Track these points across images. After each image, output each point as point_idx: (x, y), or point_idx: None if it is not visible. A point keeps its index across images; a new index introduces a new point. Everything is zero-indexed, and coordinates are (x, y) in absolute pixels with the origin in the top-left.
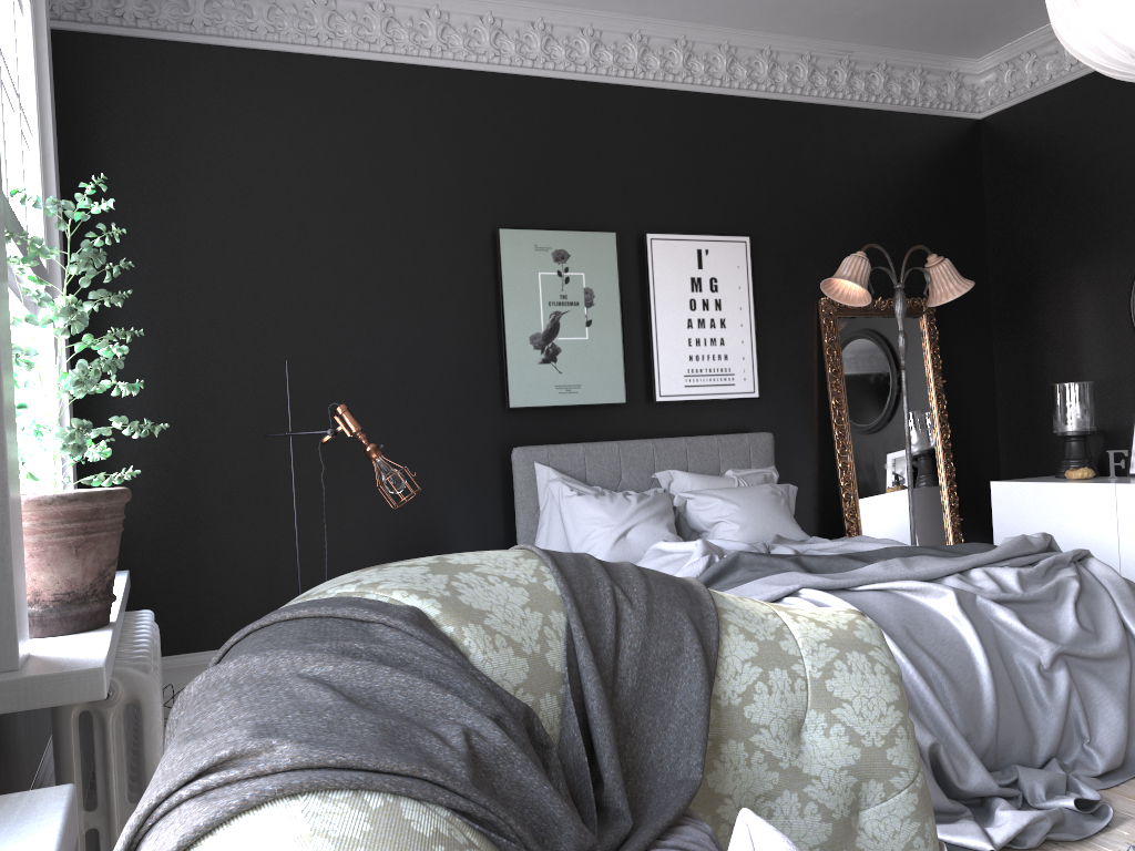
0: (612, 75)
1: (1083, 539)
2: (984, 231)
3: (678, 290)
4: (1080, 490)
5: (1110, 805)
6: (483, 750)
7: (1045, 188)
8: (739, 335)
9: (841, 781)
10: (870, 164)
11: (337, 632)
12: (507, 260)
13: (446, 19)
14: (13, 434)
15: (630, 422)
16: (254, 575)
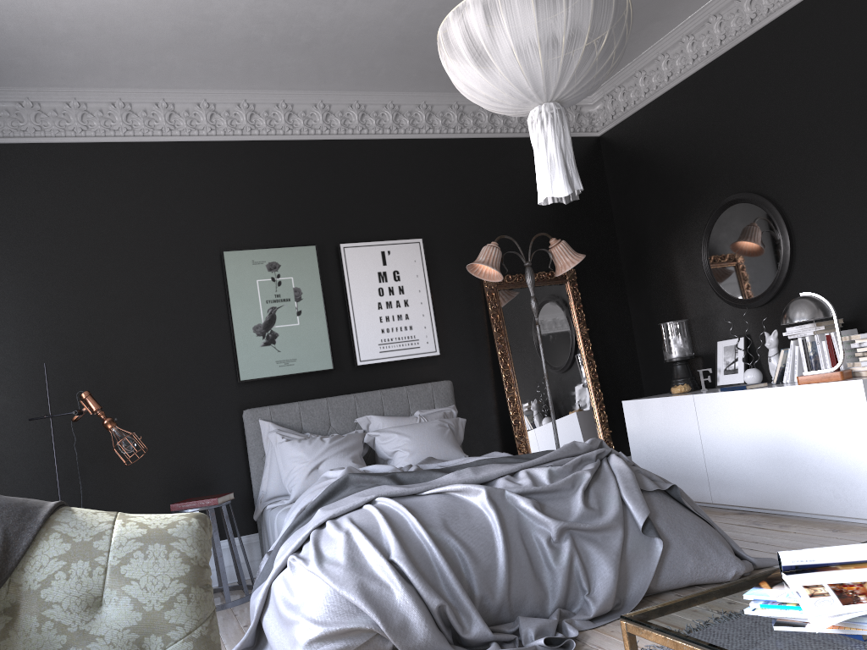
0: (305, 134)
1: (680, 438)
2: (611, 216)
3: (369, 282)
4: (673, 401)
5: (586, 640)
6: None
7: (643, 182)
8: (420, 310)
9: (124, 637)
10: (515, 177)
11: None
12: (231, 274)
13: (172, 108)
14: None
15: (339, 383)
16: None
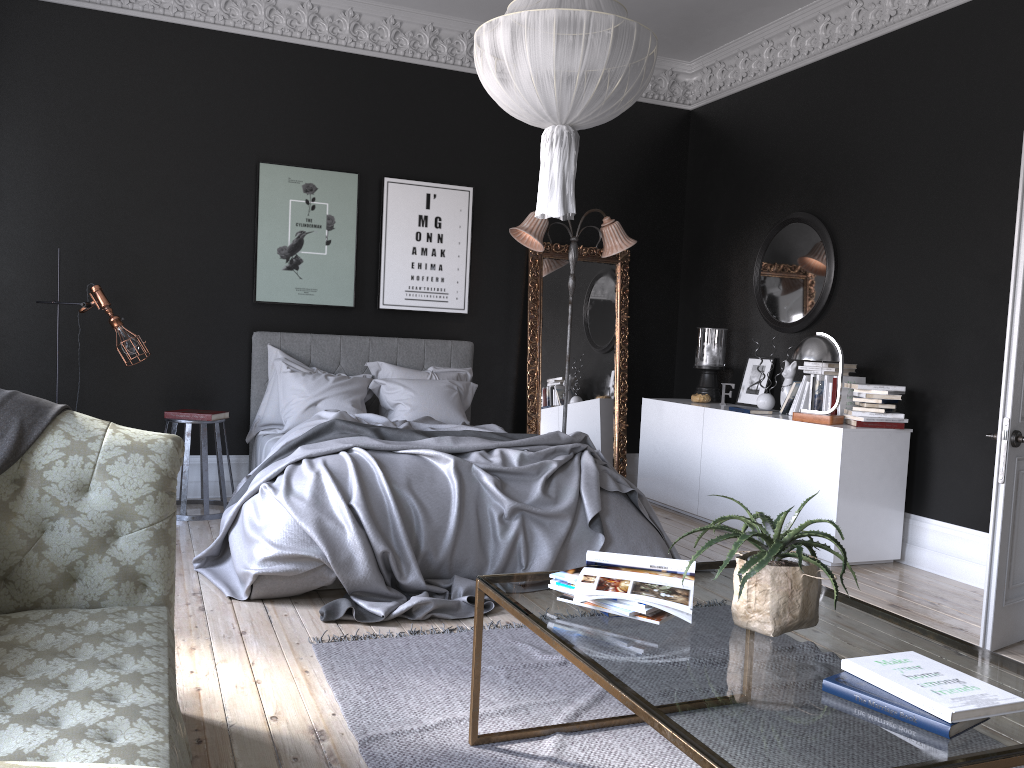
0: (369, 49)
1: (684, 447)
2: (683, 200)
3: (407, 224)
4: (686, 410)
5: None
6: None
7: (721, 173)
8: (456, 263)
9: (102, 518)
10: (588, 138)
11: None
12: (264, 188)
13: None
14: None
15: (357, 322)
16: None
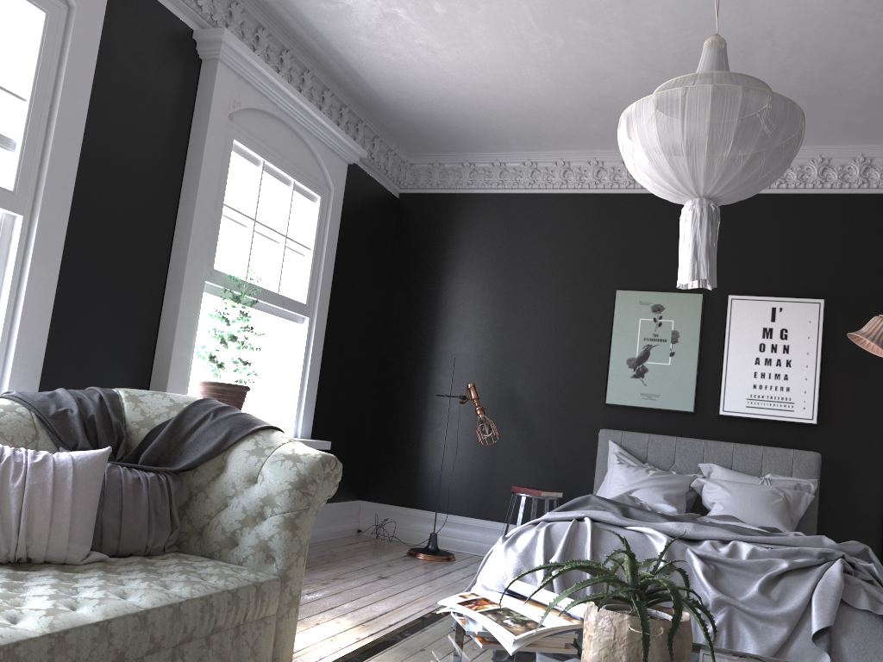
0: None
1: None
2: None
3: (750, 336)
4: None
5: None
6: (69, 414)
7: None
8: (803, 373)
9: (256, 502)
10: None
11: (88, 391)
12: (618, 310)
13: (600, 165)
14: (185, 355)
15: (698, 426)
16: (444, 474)
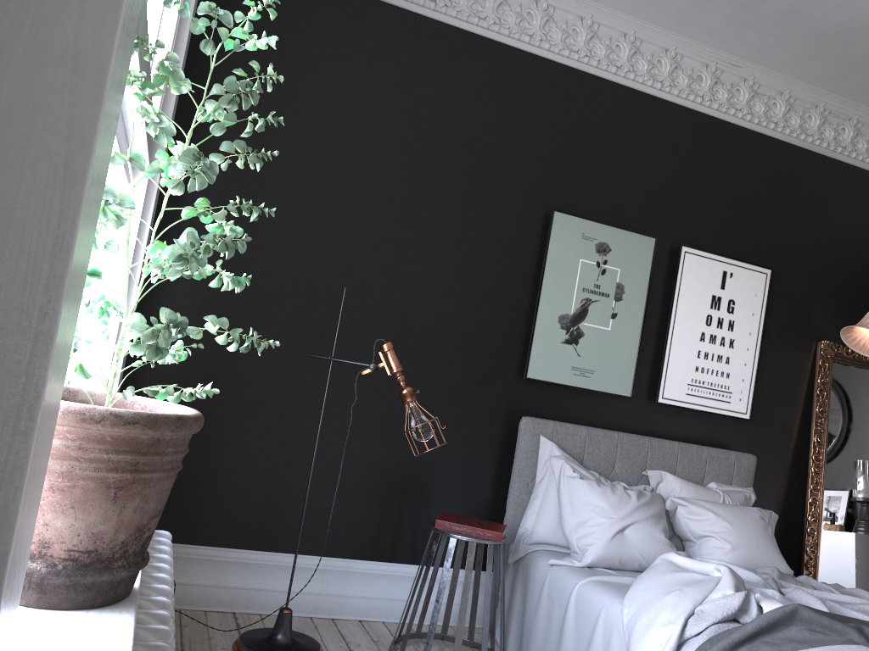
0: (682, 97)
1: None
2: None
3: (699, 304)
4: None
5: None
6: None
7: None
8: (744, 357)
9: None
10: None
11: None
12: (554, 241)
13: (551, 13)
14: (73, 315)
15: (629, 416)
16: (258, 482)
